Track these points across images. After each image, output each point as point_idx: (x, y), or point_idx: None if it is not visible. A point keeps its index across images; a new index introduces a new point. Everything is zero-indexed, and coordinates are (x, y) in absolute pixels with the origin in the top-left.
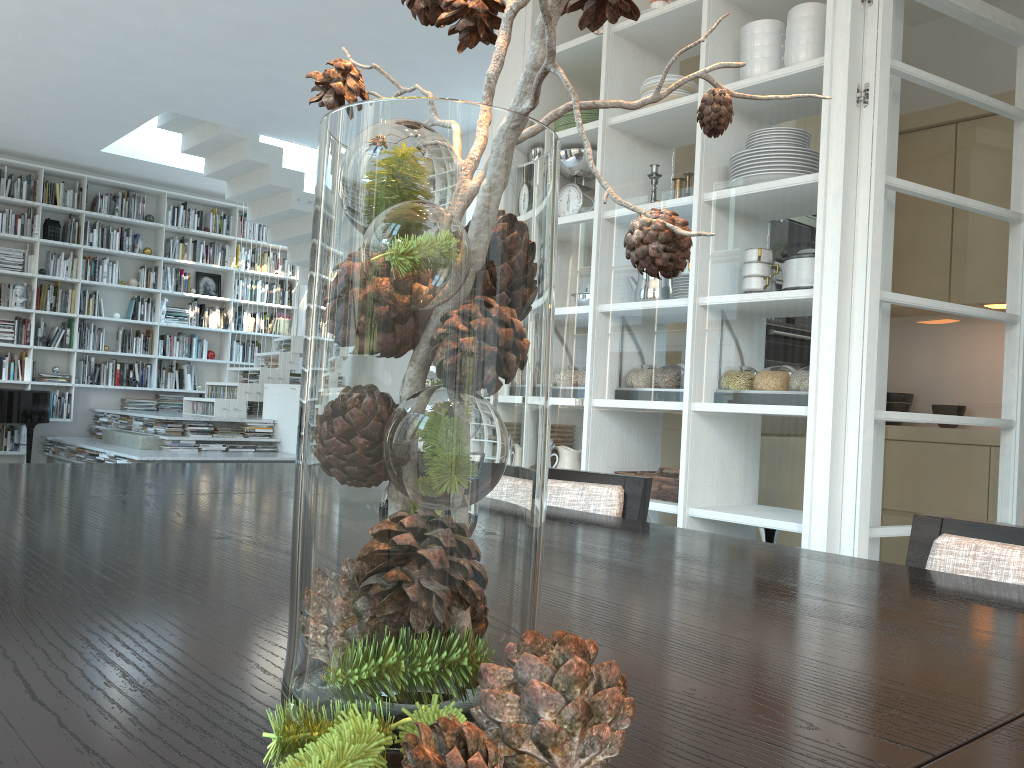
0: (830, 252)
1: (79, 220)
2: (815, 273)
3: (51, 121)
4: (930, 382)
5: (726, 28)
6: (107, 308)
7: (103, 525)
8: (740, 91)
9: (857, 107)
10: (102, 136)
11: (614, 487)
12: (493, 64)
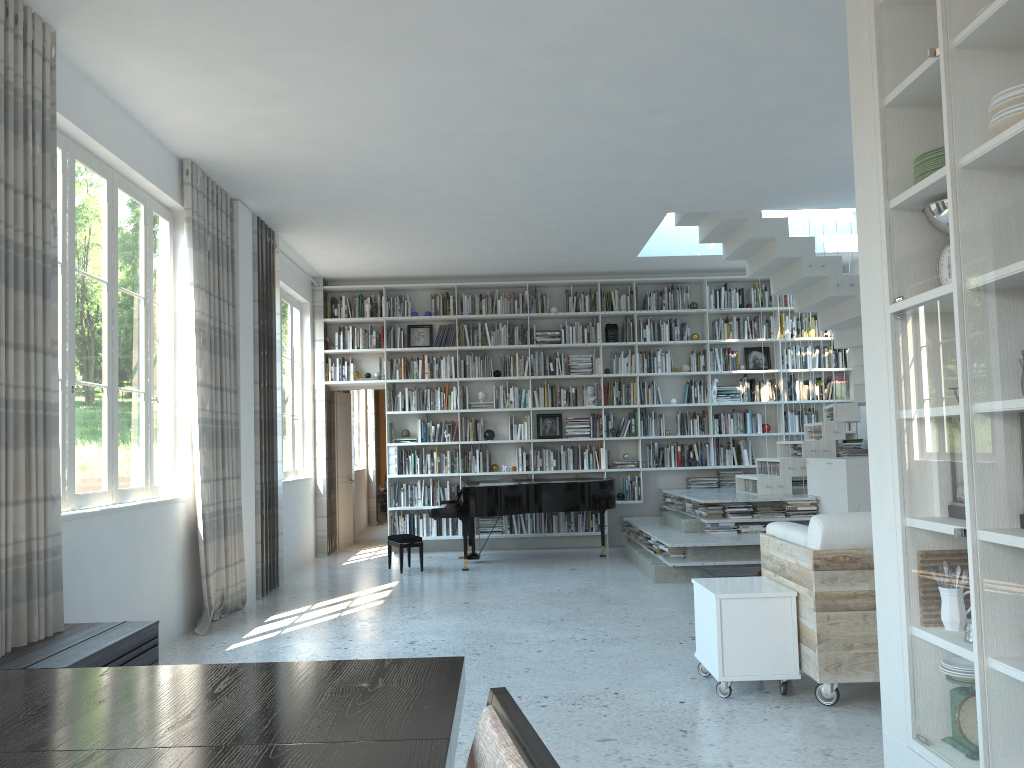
0: None
1: (633, 320)
2: None
3: (587, 244)
4: None
5: None
6: (665, 395)
7: None
8: None
9: None
10: (631, 245)
11: None
12: None
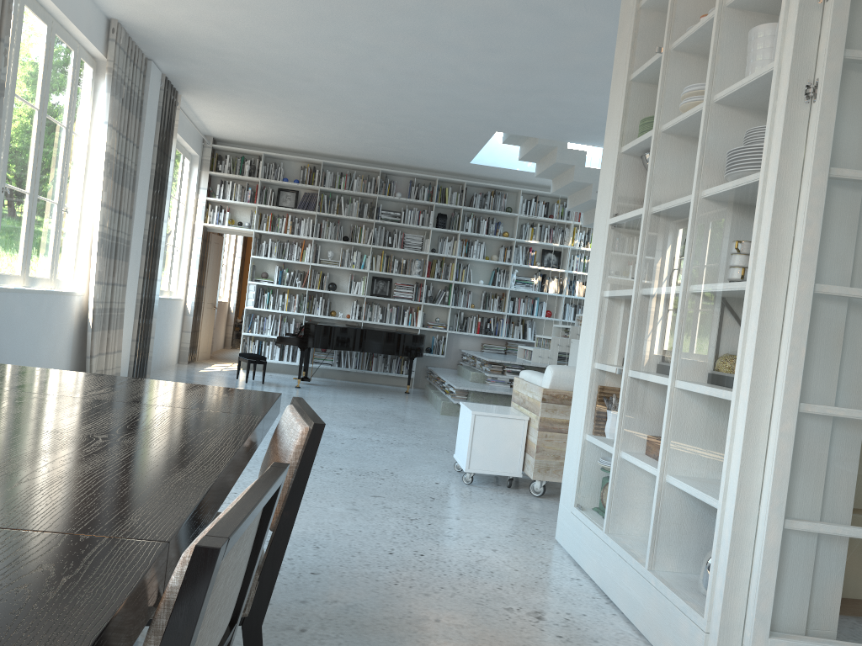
0: (762, 246)
1: (460, 213)
2: (748, 266)
3: (431, 146)
4: None
5: (726, 38)
6: (476, 276)
7: None
8: (728, 96)
9: (805, 103)
10: (466, 153)
11: (303, 427)
12: None
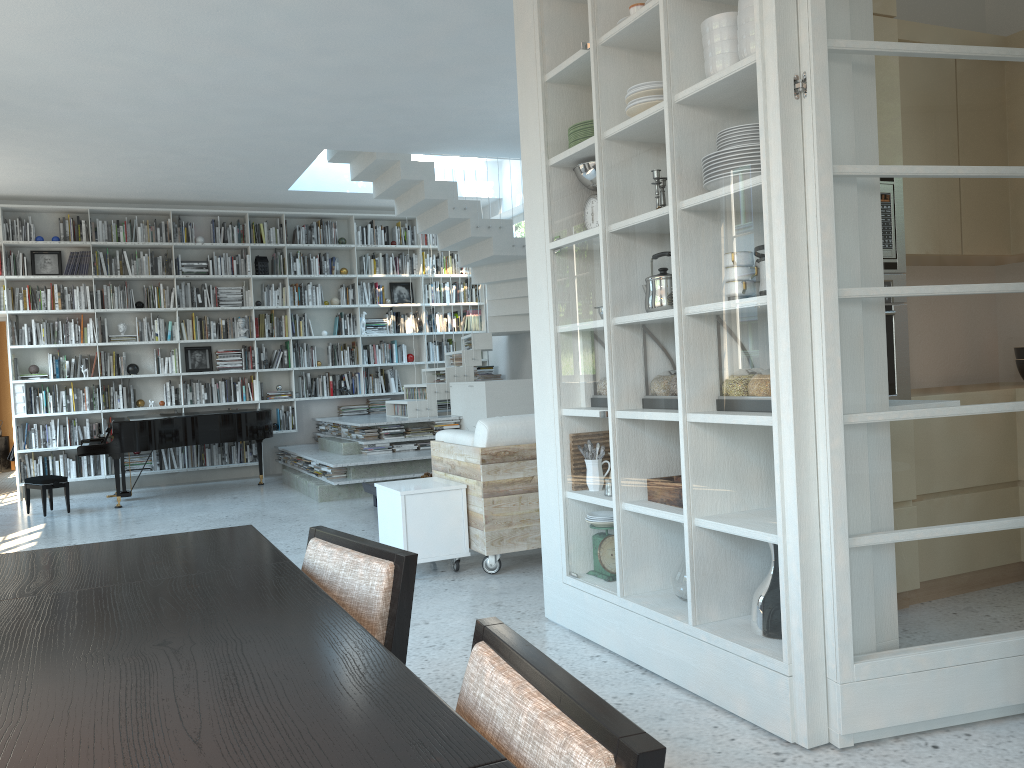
0: (778, 257)
1: (283, 253)
2: (766, 280)
3: (239, 174)
4: (923, 375)
5: (680, 31)
6: (316, 327)
7: None
8: (696, 95)
9: (796, 99)
10: (284, 178)
11: (385, 564)
12: None
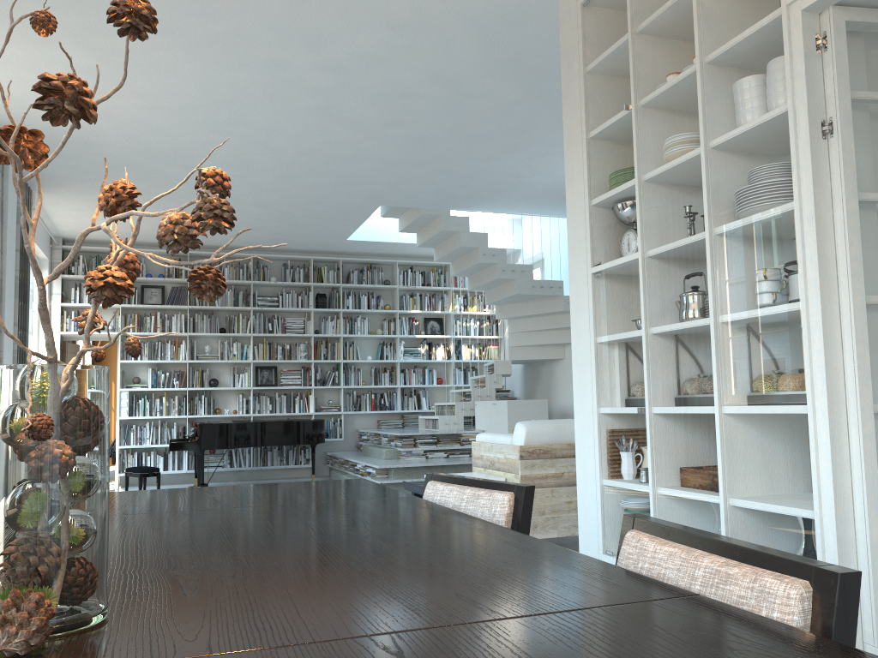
0: (811, 268)
1: (338, 291)
2: (800, 288)
3: (310, 225)
4: None
5: (715, 90)
6: (362, 353)
7: (126, 532)
8: (730, 140)
9: (824, 139)
10: (344, 230)
11: (507, 493)
12: (86, 324)
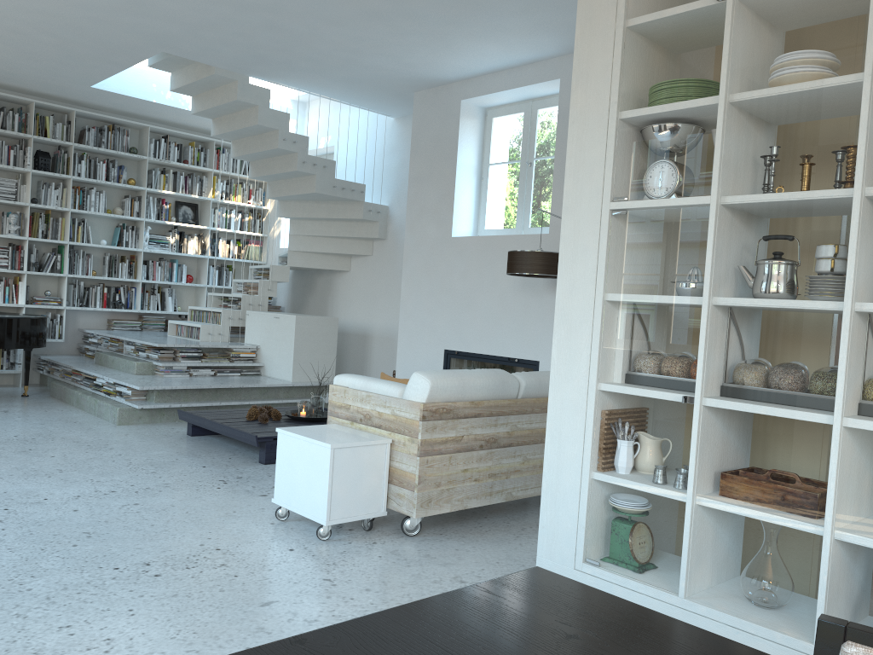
0: None
1: (68, 152)
2: None
3: (47, 58)
4: None
5: None
6: (94, 235)
7: None
8: None
9: None
10: (94, 73)
11: None
12: None
